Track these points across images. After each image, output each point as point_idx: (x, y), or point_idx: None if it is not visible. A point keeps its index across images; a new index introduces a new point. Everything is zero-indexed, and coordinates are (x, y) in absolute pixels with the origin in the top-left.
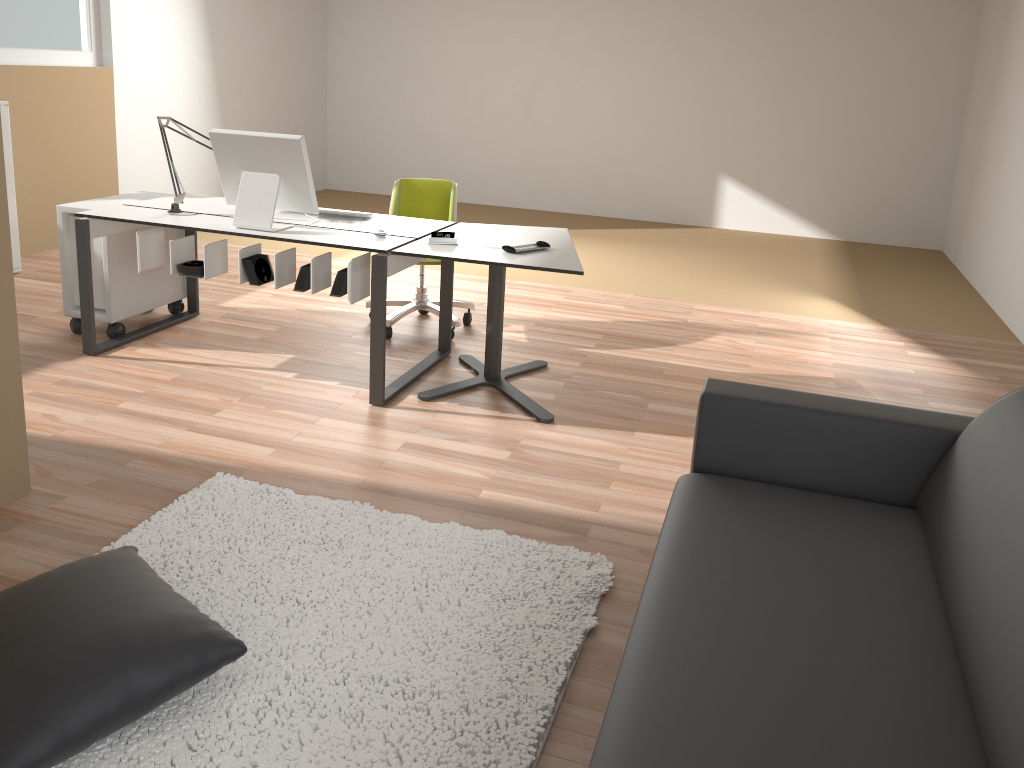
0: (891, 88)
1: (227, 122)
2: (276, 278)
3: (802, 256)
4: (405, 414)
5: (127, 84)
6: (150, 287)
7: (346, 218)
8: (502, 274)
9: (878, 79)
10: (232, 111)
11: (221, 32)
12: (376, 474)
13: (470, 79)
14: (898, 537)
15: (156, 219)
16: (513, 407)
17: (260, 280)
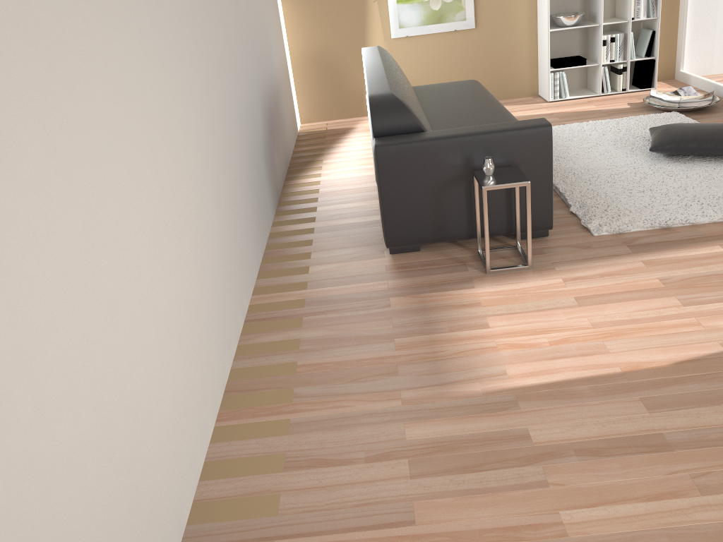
0: None
1: None
2: None
3: None
4: None
5: None
6: None
7: None
8: None
9: None
10: None
11: None
12: None
13: None
14: None
15: None
16: None
17: None
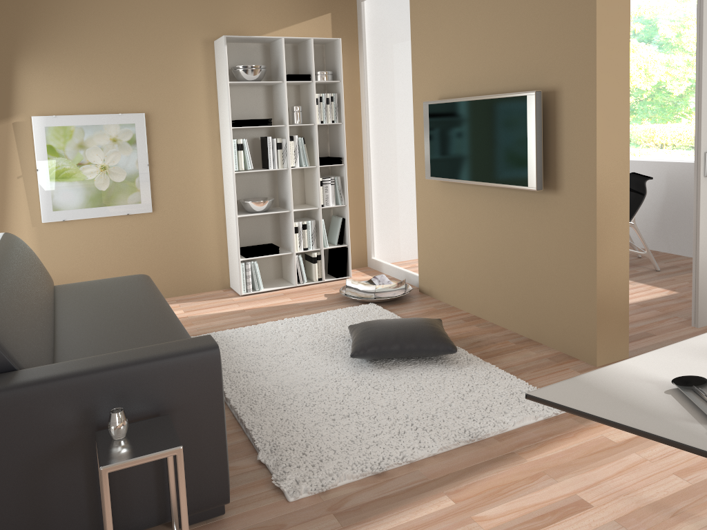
0: None
1: None
2: None
3: None
4: None
5: None
6: None
7: None
8: None
9: None
10: None
11: None
12: (530, 467)
13: None
14: None
15: None
16: None
17: None
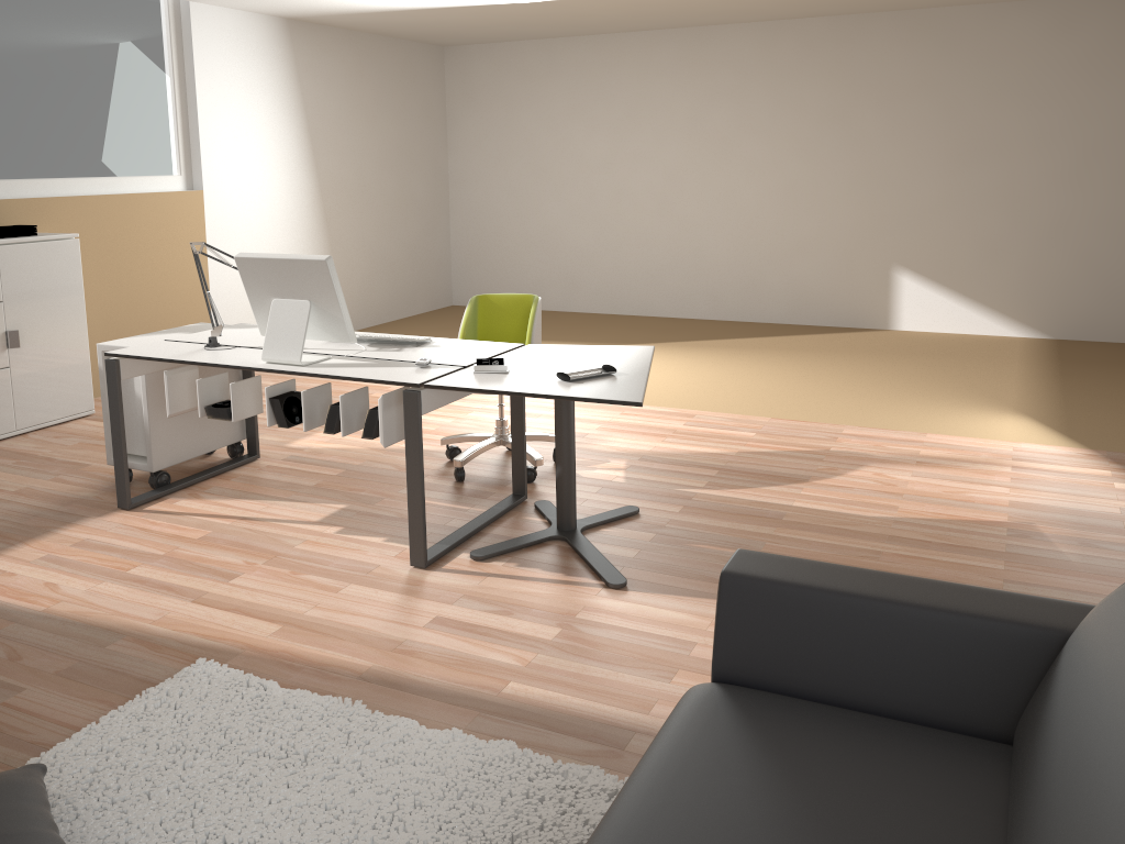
0: (1098, 152)
1: (334, 239)
2: (305, 419)
3: (996, 361)
4: (448, 578)
5: (219, 206)
6: (200, 429)
7: (398, 345)
8: (569, 405)
9: (1080, 143)
10: (339, 227)
11: (324, 145)
12: (387, 659)
13: (600, 176)
14: (967, 795)
15: (186, 356)
16: (581, 568)
17: (290, 421)
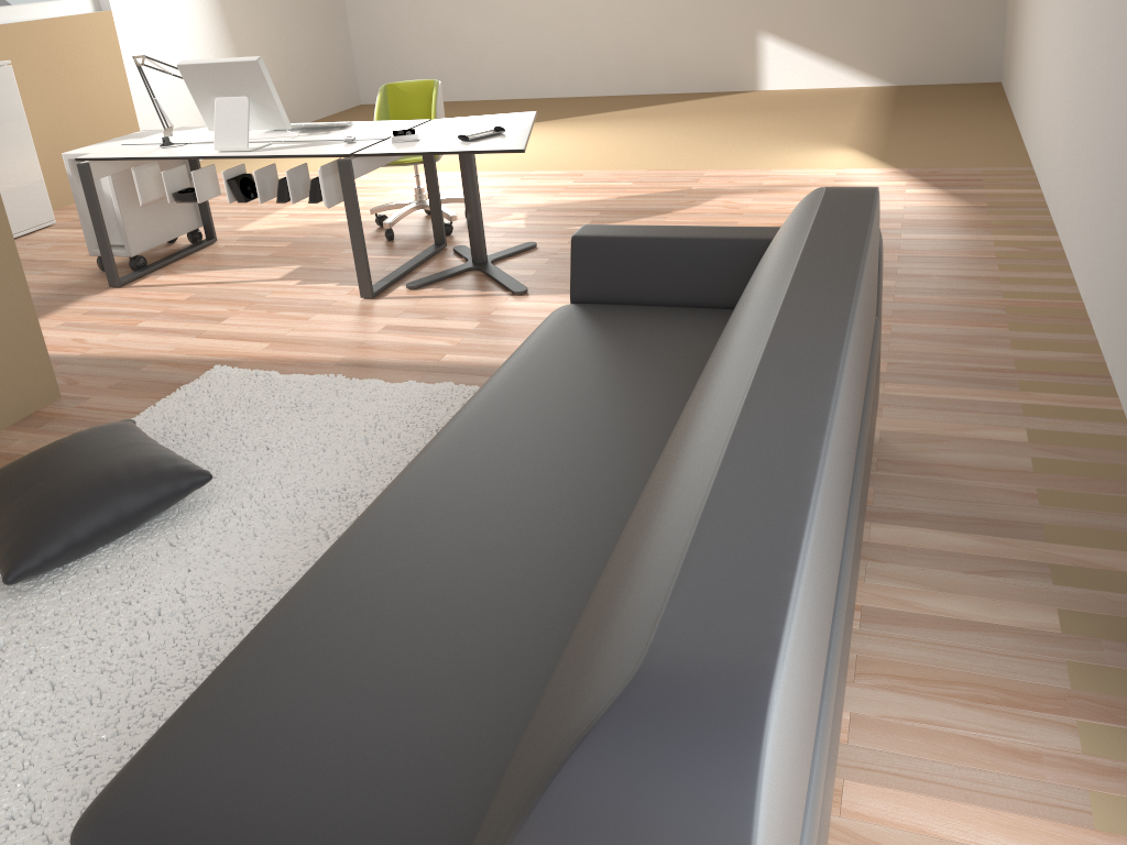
0: None
1: (241, 49)
2: (259, 194)
3: (842, 108)
4: (392, 303)
5: (129, 25)
6: (164, 220)
7: (325, 130)
8: (471, 163)
9: None
10: (244, 37)
11: None
12: (355, 353)
13: None
14: (708, 329)
15: (147, 154)
16: (493, 285)
17: (247, 198)
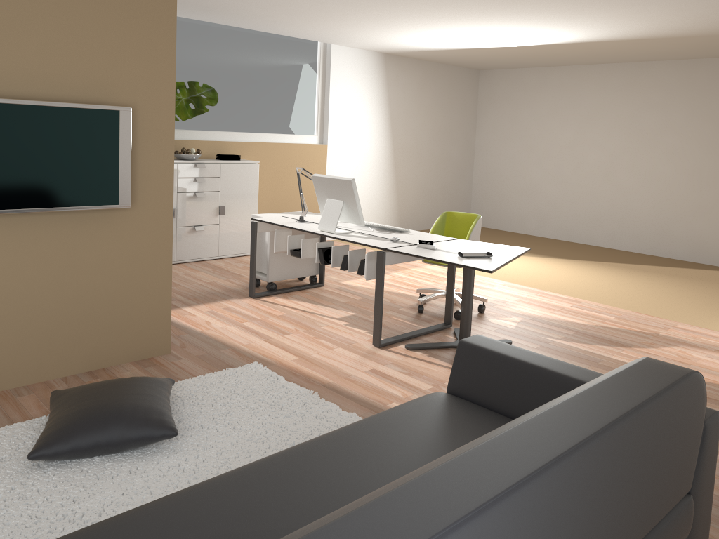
0: None
1: (398, 178)
2: (332, 261)
3: None
4: (388, 354)
5: (335, 154)
6: (295, 265)
7: (390, 231)
8: (470, 273)
9: None
10: (402, 171)
11: (398, 124)
12: (339, 381)
13: (567, 153)
14: None
15: (286, 223)
16: None
17: (326, 262)
